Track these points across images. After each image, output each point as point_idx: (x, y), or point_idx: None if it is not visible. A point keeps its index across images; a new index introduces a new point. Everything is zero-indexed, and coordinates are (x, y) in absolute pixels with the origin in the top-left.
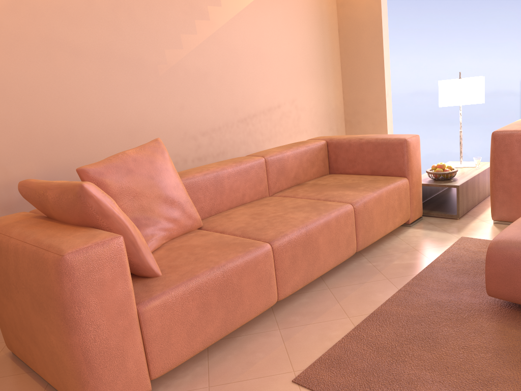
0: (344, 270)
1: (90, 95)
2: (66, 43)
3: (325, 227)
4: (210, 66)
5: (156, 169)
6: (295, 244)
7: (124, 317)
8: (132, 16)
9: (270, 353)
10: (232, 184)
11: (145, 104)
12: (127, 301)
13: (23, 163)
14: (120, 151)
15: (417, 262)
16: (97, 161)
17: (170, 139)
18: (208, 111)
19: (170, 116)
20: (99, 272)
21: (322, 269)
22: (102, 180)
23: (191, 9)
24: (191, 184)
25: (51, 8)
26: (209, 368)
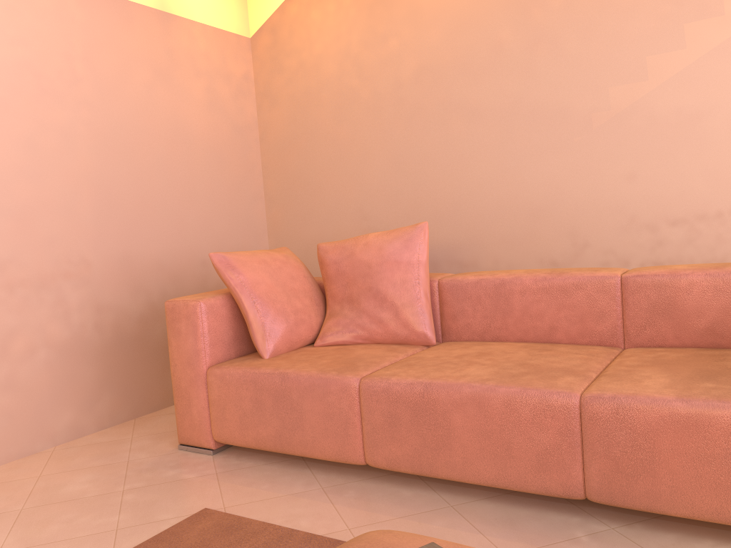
0: (538, 511)
1: (484, 163)
2: (464, 104)
3: (471, 403)
4: (711, 100)
5: (380, 258)
6: (396, 398)
7: (192, 369)
8: (557, 49)
9: (267, 490)
10: (529, 305)
11: (562, 172)
12: (195, 357)
13: None
14: (514, 235)
15: None
16: (483, 243)
17: (599, 225)
18: (694, 182)
19: (605, 190)
20: (178, 323)
21: (458, 470)
22: (324, 258)
23: (678, 7)
24: (454, 287)
25: (453, 68)
26: (249, 467)
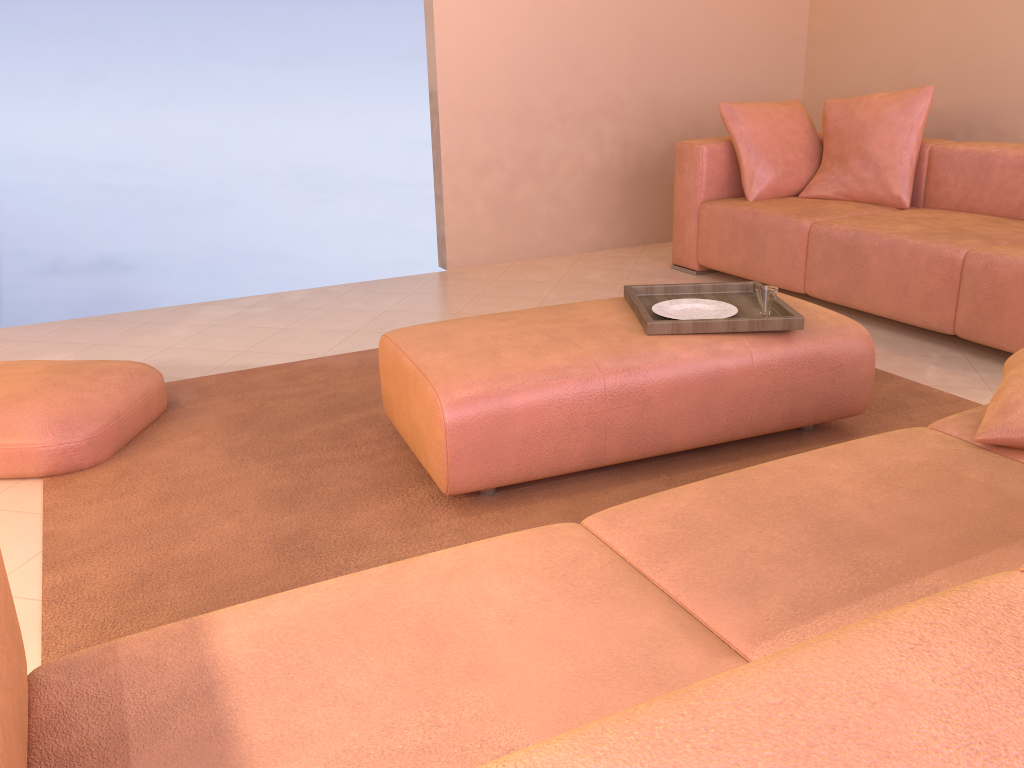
0: (919, 341)
1: None
2: None
3: (885, 250)
4: None
5: (876, 120)
6: (833, 241)
7: (688, 202)
8: None
9: None
10: (1006, 180)
11: None
12: (692, 192)
13: (946, 95)
14: None
15: (924, 377)
16: None
17: None
18: None
19: None
20: (684, 162)
21: (867, 303)
22: (826, 115)
23: None
24: (942, 156)
25: None
26: None
